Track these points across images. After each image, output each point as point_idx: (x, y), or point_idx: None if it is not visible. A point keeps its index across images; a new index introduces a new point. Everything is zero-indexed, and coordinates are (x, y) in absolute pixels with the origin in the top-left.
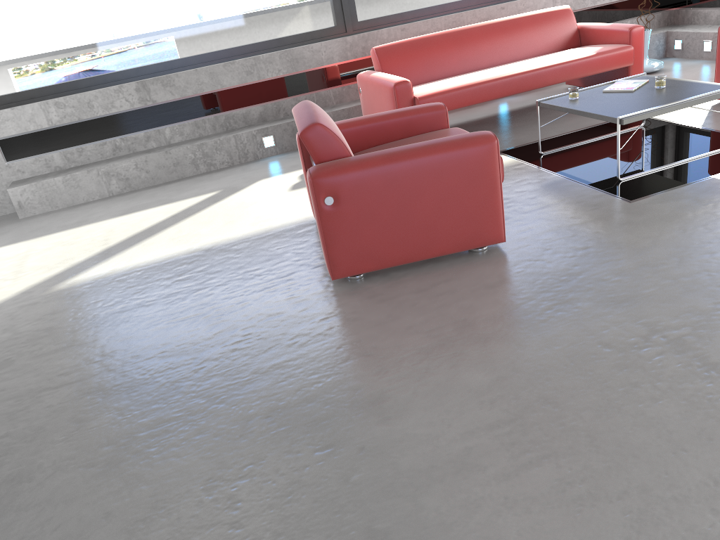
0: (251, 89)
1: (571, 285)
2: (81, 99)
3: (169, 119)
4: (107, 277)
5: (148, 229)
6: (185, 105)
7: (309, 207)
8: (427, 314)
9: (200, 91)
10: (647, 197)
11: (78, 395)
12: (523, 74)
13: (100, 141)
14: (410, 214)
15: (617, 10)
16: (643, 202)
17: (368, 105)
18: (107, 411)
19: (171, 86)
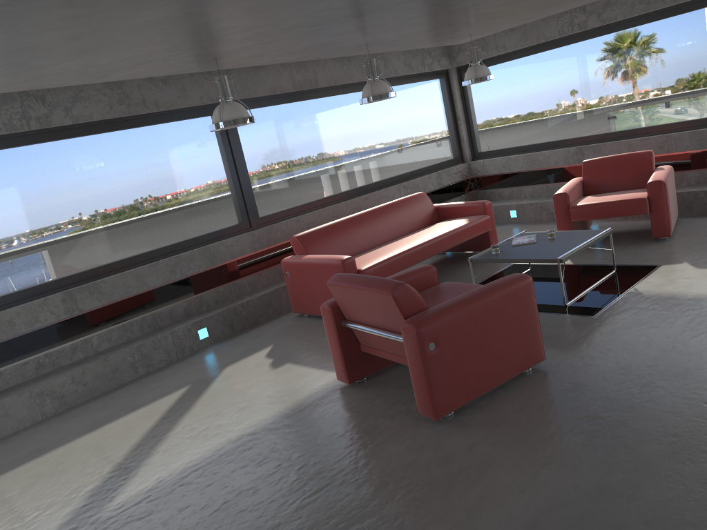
0: (175, 286)
1: (631, 375)
2: (1, 318)
3: (96, 326)
4: (163, 486)
5: (148, 435)
6: (112, 309)
7: (315, 376)
8: (552, 422)
9: (127, 294)
10: (600, 311)
11: None
12: (429, 242)
13: (22, 361)
14: (487, 347)
15: (440, 195)
16: (603, 315)
17: (300, 285)
18: None
19: (98, 293)
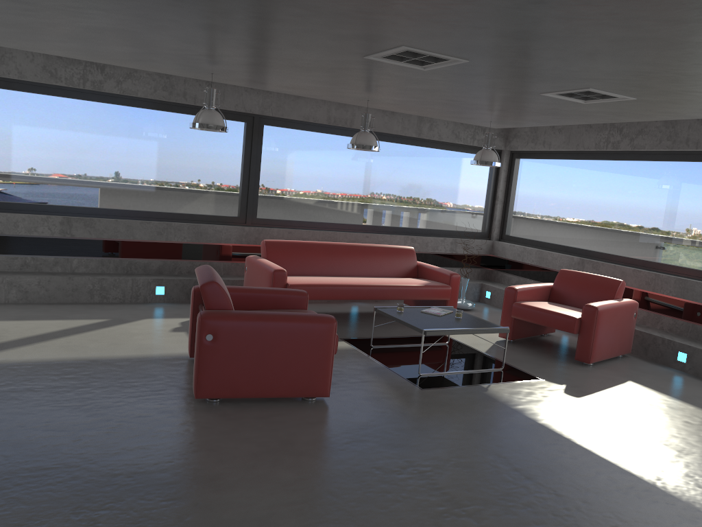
0: (157, 246)
1: (367, 431)
2: (10, 218)
3: (80, 252)
4: None
5: (40, 335)
6: (98, 244)
7: (184, 346)
8: (262, 432)
9: (114, 237)
10: (434, 388)
11: None
12: (370, 286)
13: (13, 255)
14: (266, 360)
15: (449, 260)
16: (430, 391)
17: (249, 281)
18: None
19: (92, 227)
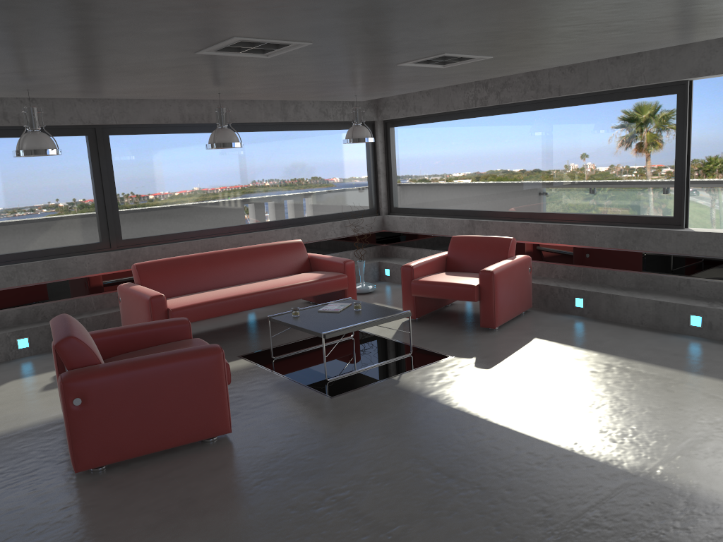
0: (10, 293)
1: (277, 464)
2: None
3: None
4: None
5: None
6: None
7: (59, 406)
8: (159, 496)
9: None
10: (344, 393)
11: None
12: (261, 292)
13: None
14: (150, 411)
15: (342, 243)
16: (341, 397)
17: (126, 313)
18: None
19: None
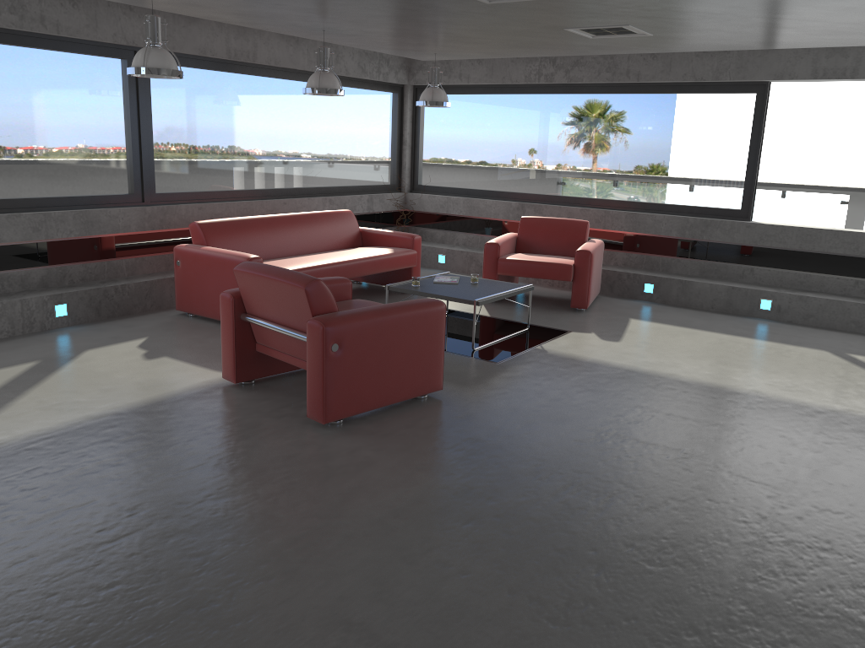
0: (35, 248)
1: (518, 413)
2: None
3: None
4: (4, 448)
5: None
6: None
7: (197, 373)
8: (436, 439)
9: None
10: (504, 360)
11: (158, 540)
12: (347, 263)
13: None
14: (389, 362)
15: (368, 220)
16: (506, 363)
17: (192, 279)
18: (220, 543)
19: None
